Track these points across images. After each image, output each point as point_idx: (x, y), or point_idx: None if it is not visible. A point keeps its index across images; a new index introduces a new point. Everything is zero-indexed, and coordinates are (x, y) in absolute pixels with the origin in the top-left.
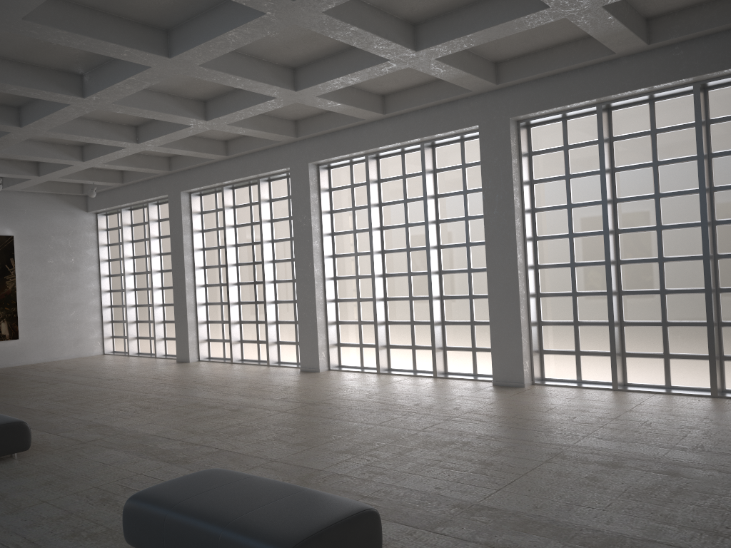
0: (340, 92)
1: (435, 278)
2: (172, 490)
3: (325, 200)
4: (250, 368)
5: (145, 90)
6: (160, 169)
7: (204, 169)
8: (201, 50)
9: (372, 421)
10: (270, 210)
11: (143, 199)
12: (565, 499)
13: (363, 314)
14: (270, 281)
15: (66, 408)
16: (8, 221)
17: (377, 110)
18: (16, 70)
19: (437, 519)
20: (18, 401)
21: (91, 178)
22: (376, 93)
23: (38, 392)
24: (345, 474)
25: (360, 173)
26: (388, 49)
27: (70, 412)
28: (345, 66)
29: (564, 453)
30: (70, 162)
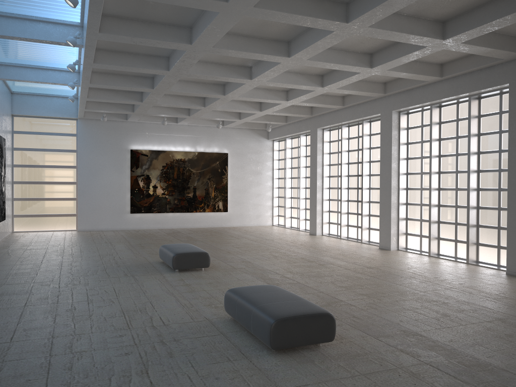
0: (406, 65)
1: (472, 193)
2: (245, 289)
3: (403, 136)
4: (349, 243)
5: (286, 72)
6: (305, 114)
7: (331, 114)
8: (305, 52)
9: (397, 282)
10: (369, 141)
11: (297, 132)
12: (475, 341)
13: (424, 214)
14: (366, 188)
15: (236, 251)
16: (225, 145)
17: (436, 75)
18: (217, 68)
19: (384, 334)
20: (217, 244)
21: (268, 120)
22: (435, 63)
23: (229, 241)
24: (354, 305)
25: (427, 117)
26: (422, 41)
27: (237, 253)
28: (400, 51)
29: (507, 319)
30: (254, 112)
